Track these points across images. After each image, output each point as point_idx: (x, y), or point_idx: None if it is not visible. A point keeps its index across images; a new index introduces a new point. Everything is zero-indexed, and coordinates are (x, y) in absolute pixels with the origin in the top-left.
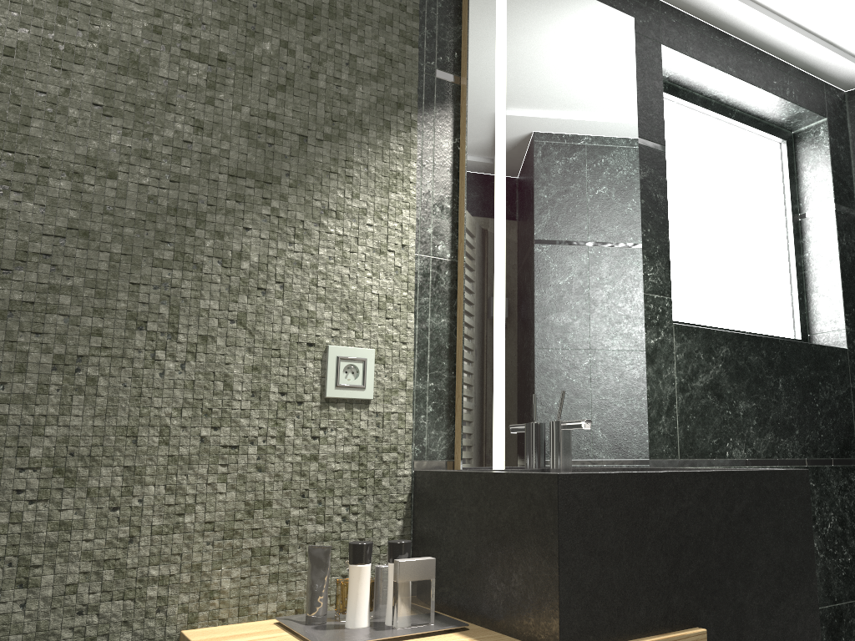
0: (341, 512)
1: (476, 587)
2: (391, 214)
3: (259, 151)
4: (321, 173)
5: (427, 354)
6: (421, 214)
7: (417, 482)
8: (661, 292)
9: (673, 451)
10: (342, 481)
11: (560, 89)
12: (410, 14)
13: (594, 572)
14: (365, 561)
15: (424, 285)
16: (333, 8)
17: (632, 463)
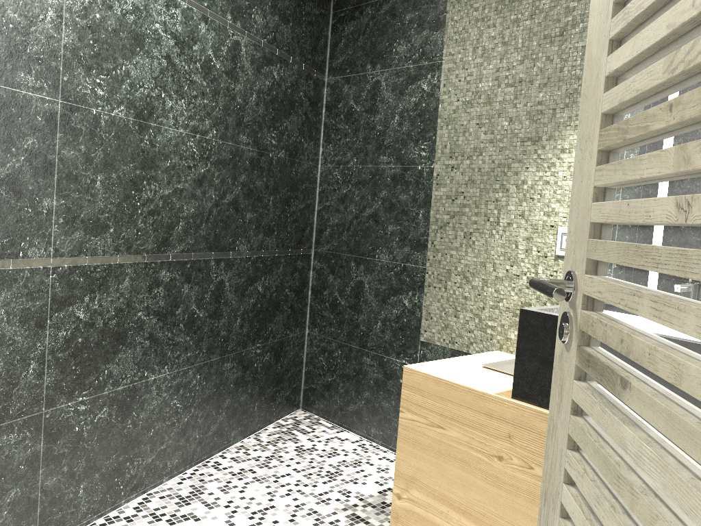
0: None
1: None
2: None
3: (533, 125)
4: (561, 128)
5: None
6: None
7: None
8: None
9: None
10: None
11: None
12: None
13: (535, 366)
14: None
15: None
16: (574, 21)
17: None
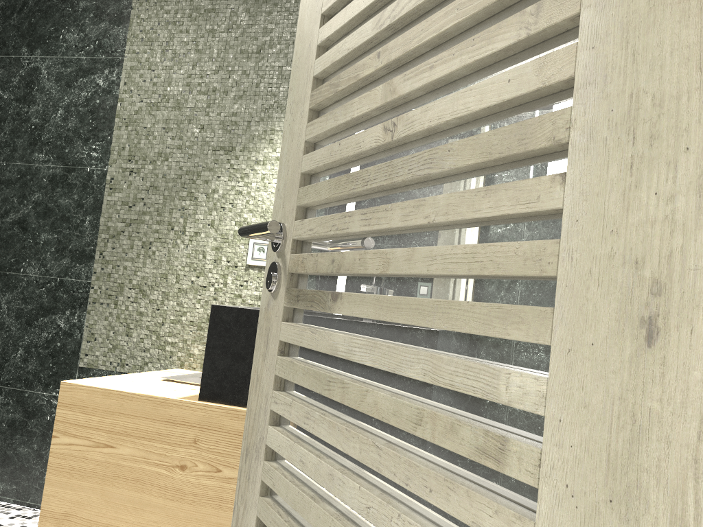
0: None
1: None
2: None
3: (227, 135)
4: (256, 140)
5: None
6: None
7: None
8: None
9: None
10: None
11: None
12: None
13: (226, 363)
14: None
15: None
16: (272, 42)
17: None
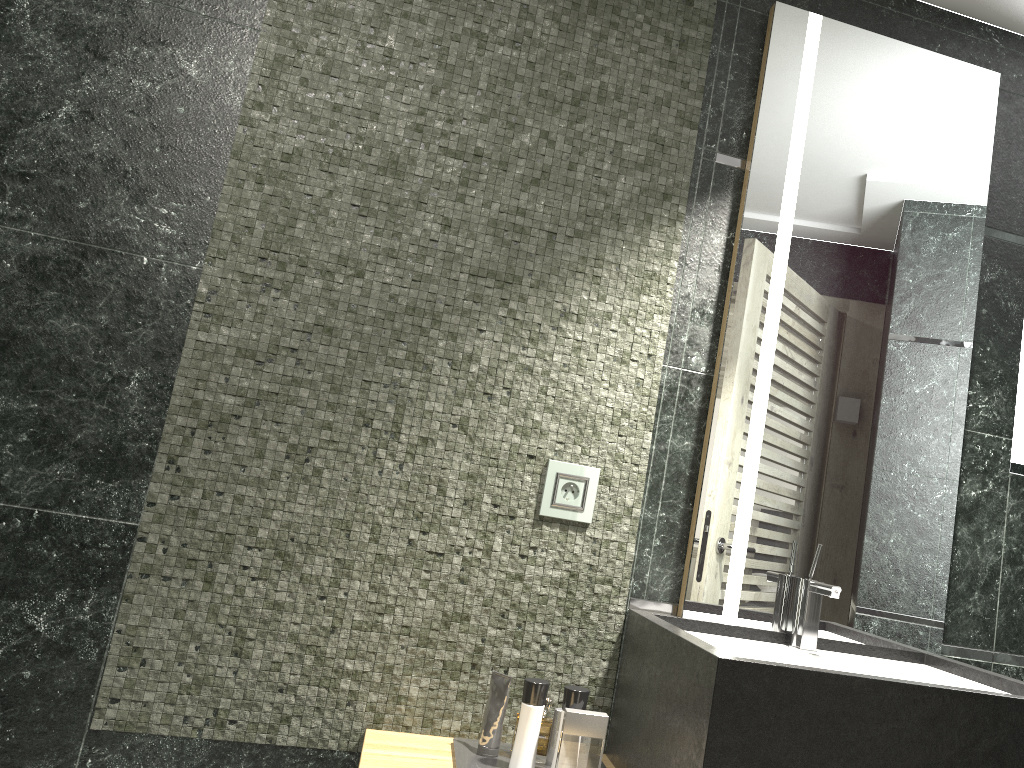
0: (540, 640)
1: (647, 760)
2: (639, 319)
3: (503, 249)
4: (566, 272)
5: (662, 479)
6: (675, 319)
7: (628, 623)
8: (997, 431)
9: (985, 640)
10: (546, 607)
11: (876, 171)
12: (692, 91)
13: None
14: (536, 702)
15: (669, 400)
16: (603, 92)
17: (915, 646)
